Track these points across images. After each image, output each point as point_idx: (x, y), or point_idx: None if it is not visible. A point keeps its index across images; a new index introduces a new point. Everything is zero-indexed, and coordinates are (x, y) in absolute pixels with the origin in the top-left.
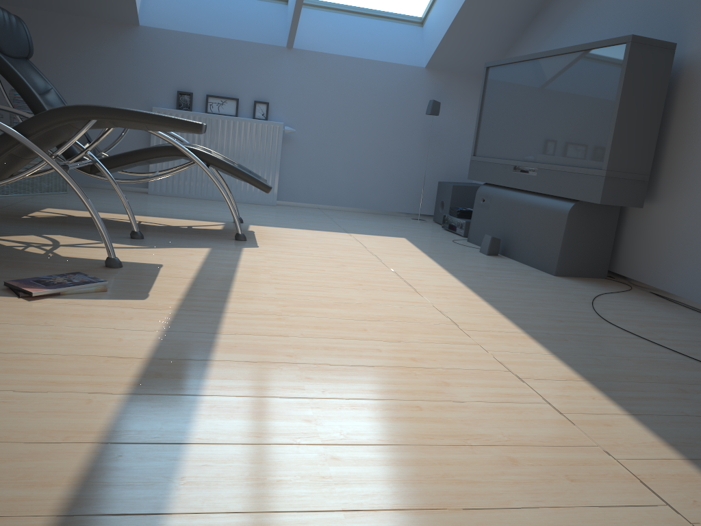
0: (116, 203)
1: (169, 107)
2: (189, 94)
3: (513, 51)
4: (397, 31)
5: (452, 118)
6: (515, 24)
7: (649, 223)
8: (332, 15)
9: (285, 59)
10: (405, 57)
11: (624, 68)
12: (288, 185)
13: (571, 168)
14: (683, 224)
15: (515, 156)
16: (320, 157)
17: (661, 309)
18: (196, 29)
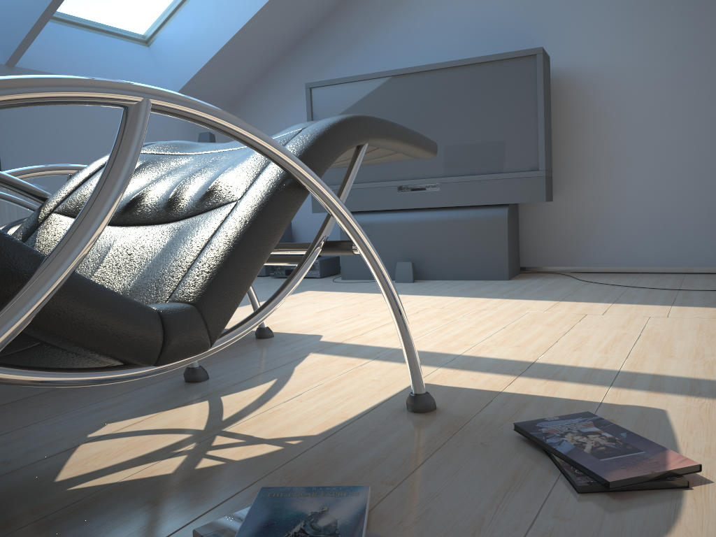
0: None
1: None
2: None
3: (274, 74)
4: (126, 50)
5: None
6: (284, 45)
7: (550, 214)
8: None
9: None
10: (151, 83)
11: (541, 77)
12: None
13: (493, 176)
14: (592, 208)
15: (395, 176)
16: None
17: (632, 277)
18: None
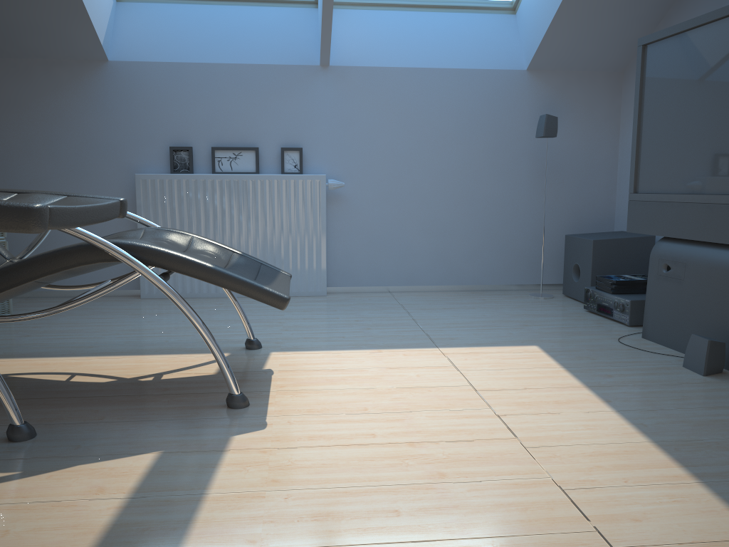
0: (73, 327)
1: (161, 171)
2: (186, 149)
3: (666, 24)
4: (479, 24)
5: (574, 138)
6: None
7: None
8: (382, 14)
9: (319, 84)
10: (495, 59)
11: None
12: (342, 263)
13: None
14: None
15: None
16: (385, 218)
17: None
18: (189, 57)
